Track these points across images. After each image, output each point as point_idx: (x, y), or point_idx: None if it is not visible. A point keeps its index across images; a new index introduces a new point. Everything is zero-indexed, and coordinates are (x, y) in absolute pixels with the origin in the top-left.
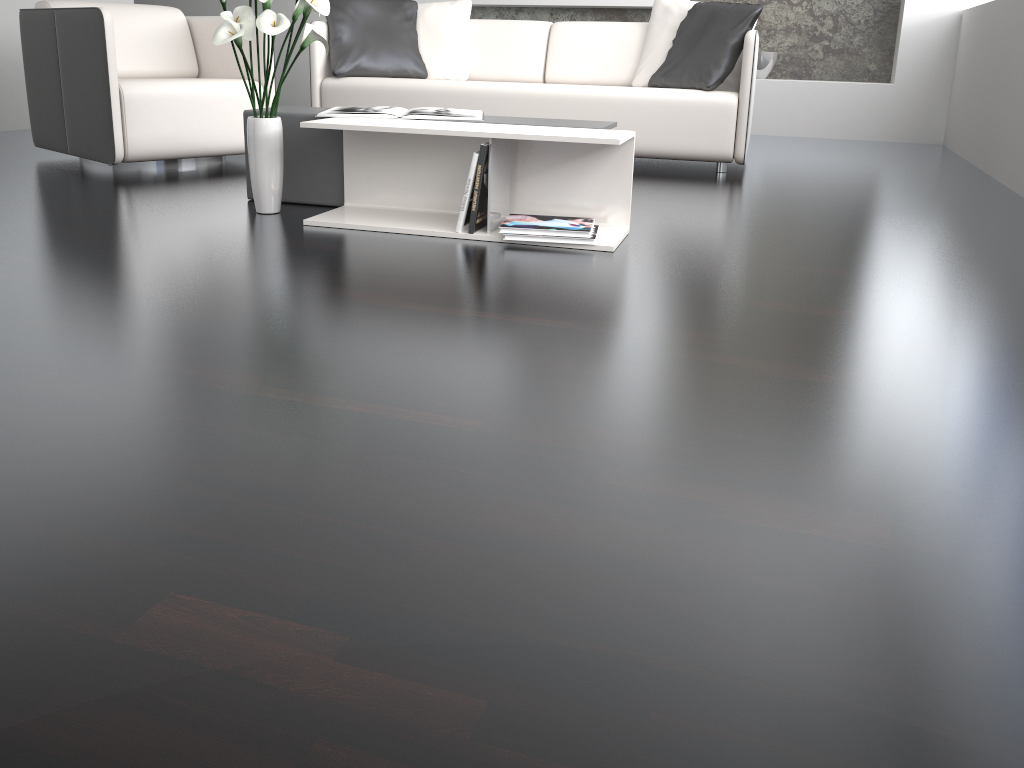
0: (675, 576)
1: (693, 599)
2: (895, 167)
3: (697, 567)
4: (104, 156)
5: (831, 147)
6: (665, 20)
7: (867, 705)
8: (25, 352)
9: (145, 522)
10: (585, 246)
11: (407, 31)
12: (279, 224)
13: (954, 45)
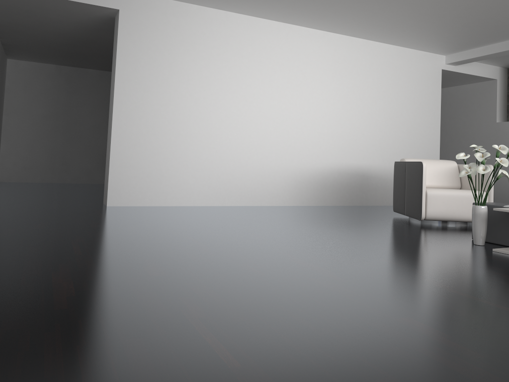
0: None
1: None
2: None
3: None
4: (417, 216)
5: None
6: None
7: None
8: (381, 266)
9: (405, 305)
10: None
11: None
12: (481, 249)
13: None
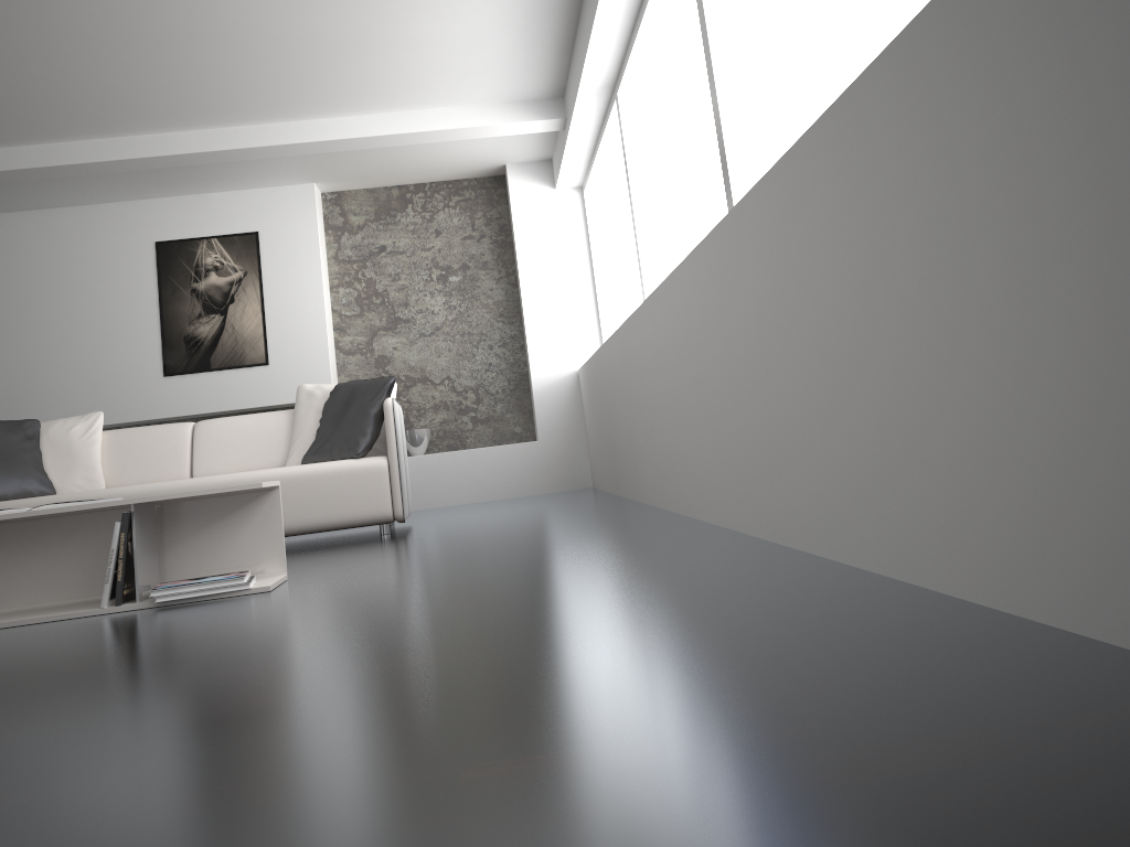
0: (306, 702)
1: (318, 706)
2: (546, 505)
3: (324, 696)
4: None
5: (494, 504)
6: (310, 403)
7: (434, 708)
8: None
9: None
10: (242, 591)
11: (29, 450)
12: None
13: (579, 399)
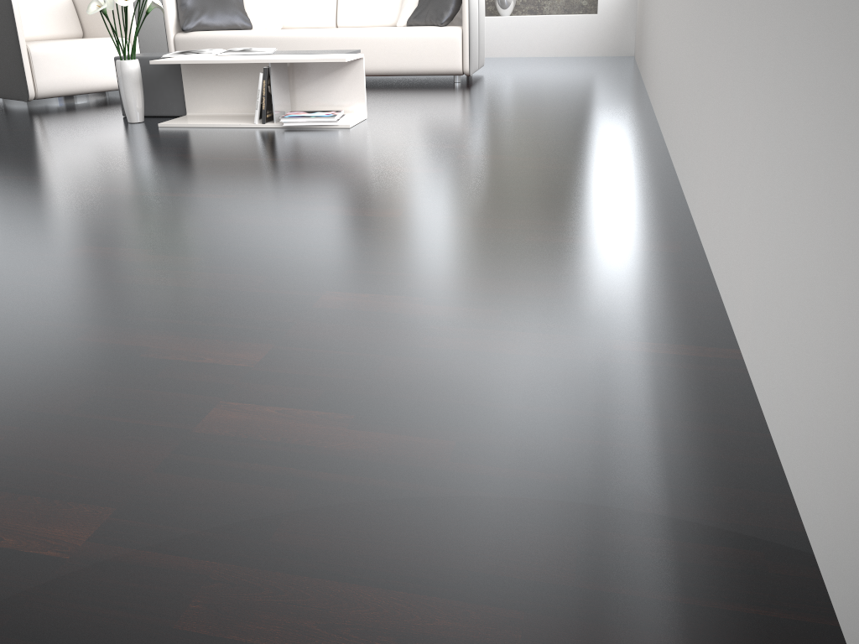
0: (297, 229)
1: (300, 234)
2: (581, 72)
3: (309, 226)
4: (21, 96)
5: (551, 62)
6: None
7: (348, 250)
8: None
9: (68, 231)
10: (333, 126)
11: None
12: (143, 127)
13: None
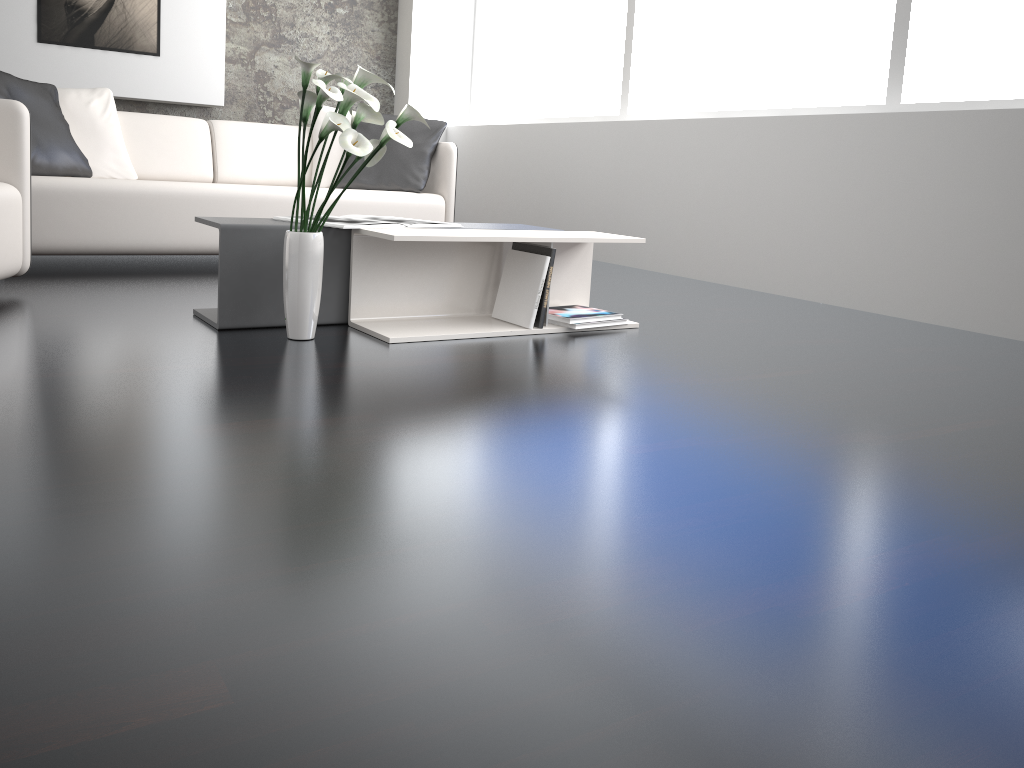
0: None
1: None
2: None
3: None
4: None
5: None
6: None
7: None
8: (738, 465)
9: None
10: (621, 326)
11: (64, 121)
12: (369, 346)
13: None
